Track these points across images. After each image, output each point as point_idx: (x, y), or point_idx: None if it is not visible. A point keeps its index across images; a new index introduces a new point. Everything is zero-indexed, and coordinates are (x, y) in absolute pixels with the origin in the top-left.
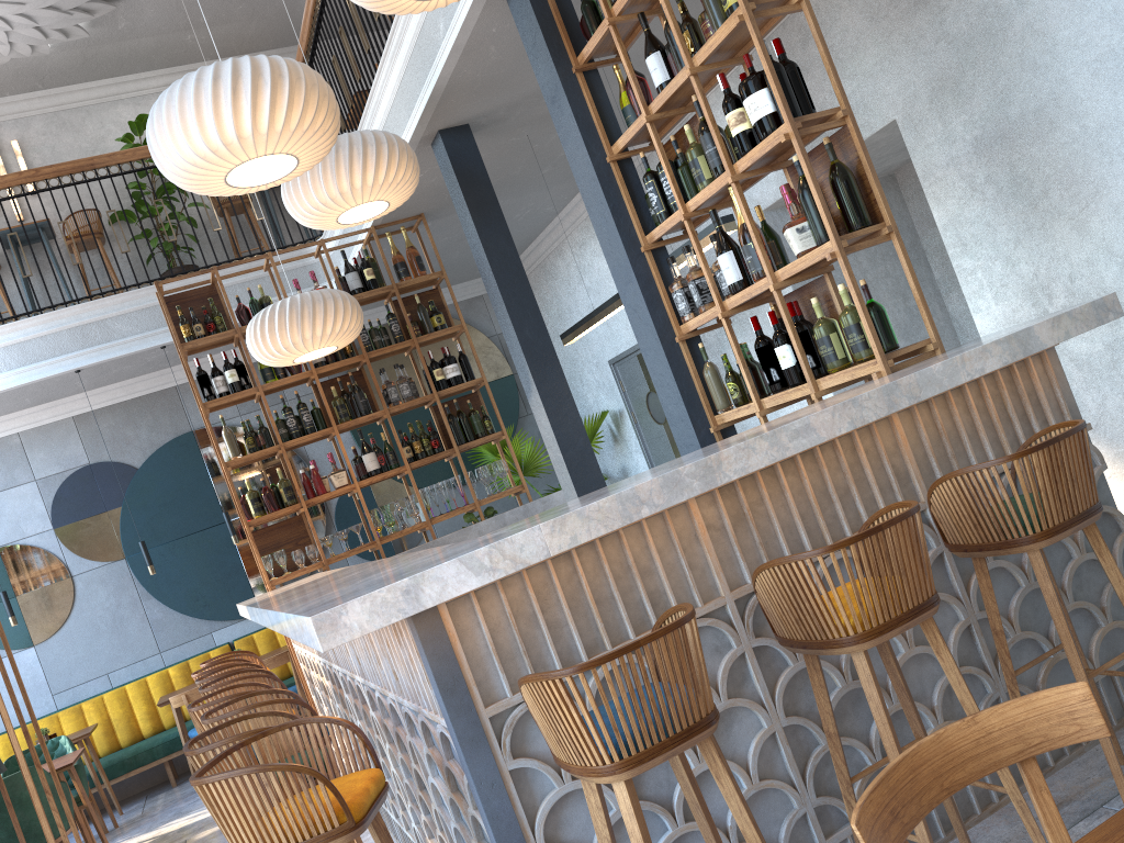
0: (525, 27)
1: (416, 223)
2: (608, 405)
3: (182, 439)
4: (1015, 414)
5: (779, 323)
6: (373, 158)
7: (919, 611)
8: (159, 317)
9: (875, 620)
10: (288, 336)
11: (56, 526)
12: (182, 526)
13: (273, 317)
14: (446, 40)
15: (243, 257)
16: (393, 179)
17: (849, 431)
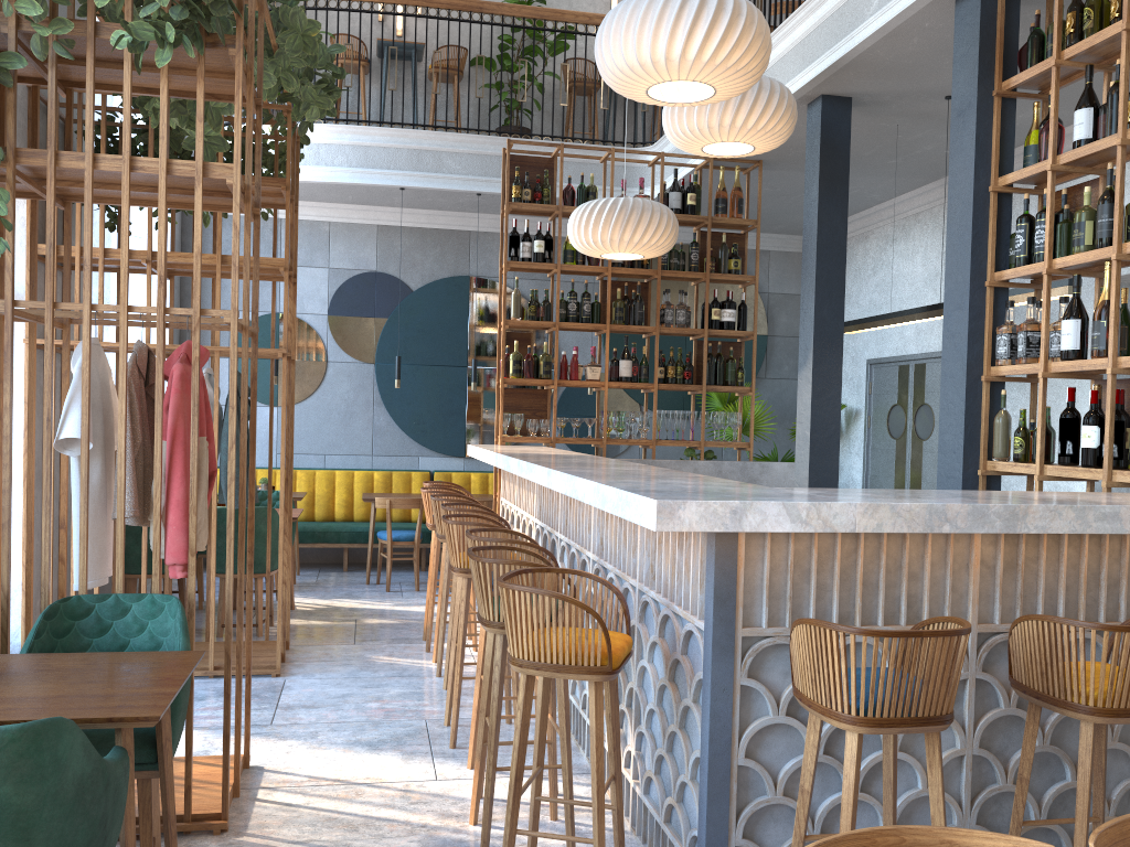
0: (962, 36)
1: (751, 167)
2: (847, 400)
3: (458, 280)
4: None
5: (1096, 403)
6: (762, 105)
7: None
8: (485, 167)
9: (1117, 703)
10: (608, 232)
11: (330, 313)
12: (430, 355)
13: (602, 211)
14: (874, 17)
15: (575, 138)
16: (770, 129)
17: None
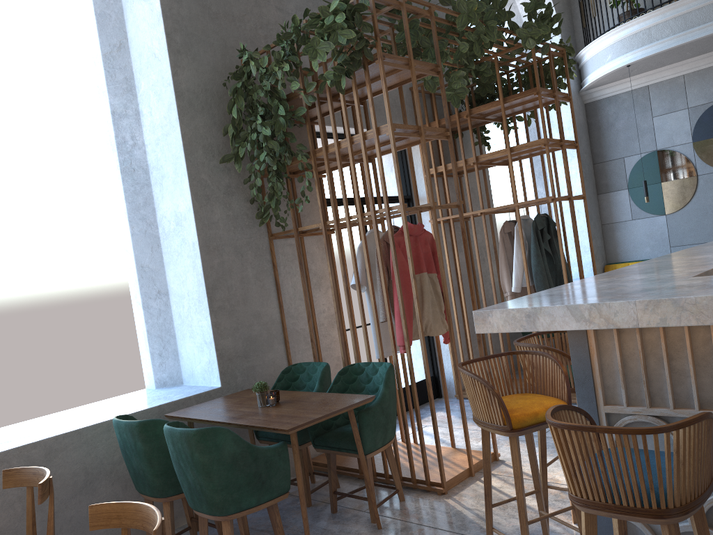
0: None
1: None
2: None
3: None
4: None
5: None
6: None
7: None
8: None
9: None
10: None
11: (694, 141)
12: None
13: None
14: None
15: None
16: None
17: None
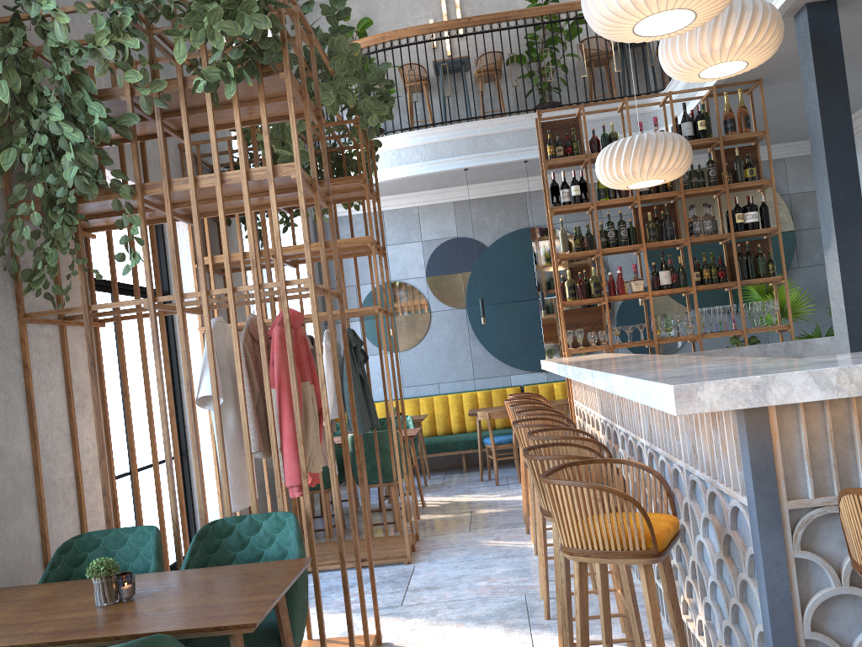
0: None
1: (752, 87)
2: None
3: (521, 232)
4: None
5: None
6: (747, 23)
7: None
8: (527, 139)
9: None
10: (629, 165)
11: (428, 275)
12: (507, 295)
13: (622, 149)
14: None
15: (597, 100)
16: (759, 43)
17: None
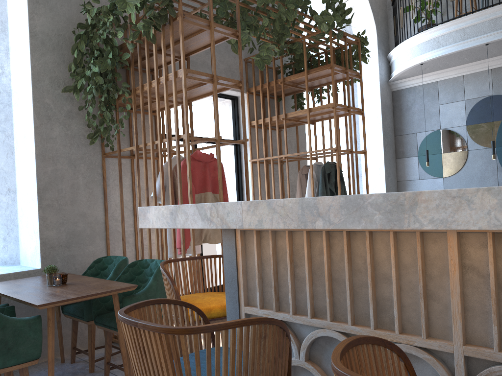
0: None
1: None
2: None
3: None
4: None
5: None
6: None
7: None
8: None
9: None
10: None
11: (467, 124)
12: None
13: None
14: None
15: None
16: None
17: None
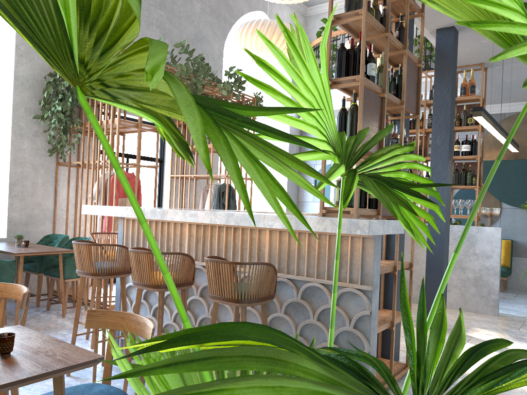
0: None
1: (481, 67)
2: None
3: None
4: (327, 259)
5: None
6: None
7: (146, 286)
8: None
9: (135, 279)
10: None
11: None
12: None
13: None
14: None
15: None
16: None
17: (246, 227)
